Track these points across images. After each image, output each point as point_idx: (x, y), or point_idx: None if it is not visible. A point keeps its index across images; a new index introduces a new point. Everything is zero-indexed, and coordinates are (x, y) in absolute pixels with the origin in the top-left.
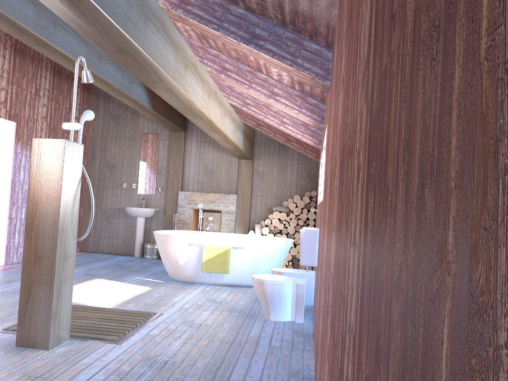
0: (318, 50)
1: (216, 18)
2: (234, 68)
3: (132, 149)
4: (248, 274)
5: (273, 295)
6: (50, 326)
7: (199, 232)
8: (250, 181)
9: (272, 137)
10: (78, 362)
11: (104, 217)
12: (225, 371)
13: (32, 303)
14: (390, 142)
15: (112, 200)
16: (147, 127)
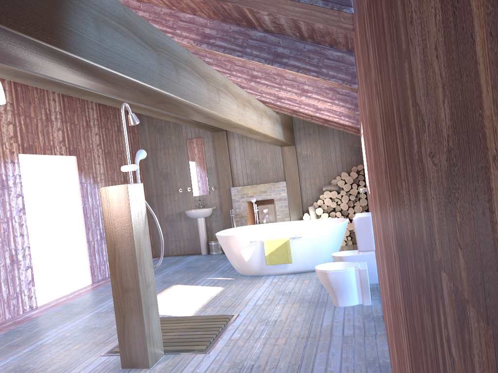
0: (340, 57)
1: (238, 46)
2: (262, 74)
3: (180, 155)
4: (310, 260)
5: (337, 283)
6: (147, 348)
7: (257, 225)
8: (296, 166)
9: (310, 121)
10: None
11: (168, 223)
12: (307, 369)
13: (128, 330)
14: (412, 297)
15: (171, 206)
16: (190, 133)
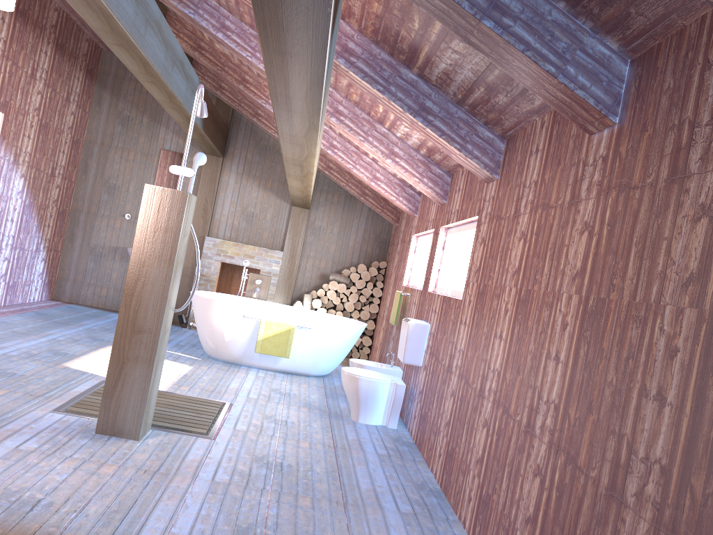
0: (490, 139)
1: (383, 79)
2: (350, 113)
3: (144, 168)
4: (310, 360)
5: (367, 394)
6: (143, 413)
7: (242, 298)
8: (303, 237)
9: (343, 186)
10: (185, 458)
11: (92, 256)
12: (350, 479)
13: (123, 384)
14: None
15: (106, 234)
16: (169, 142)
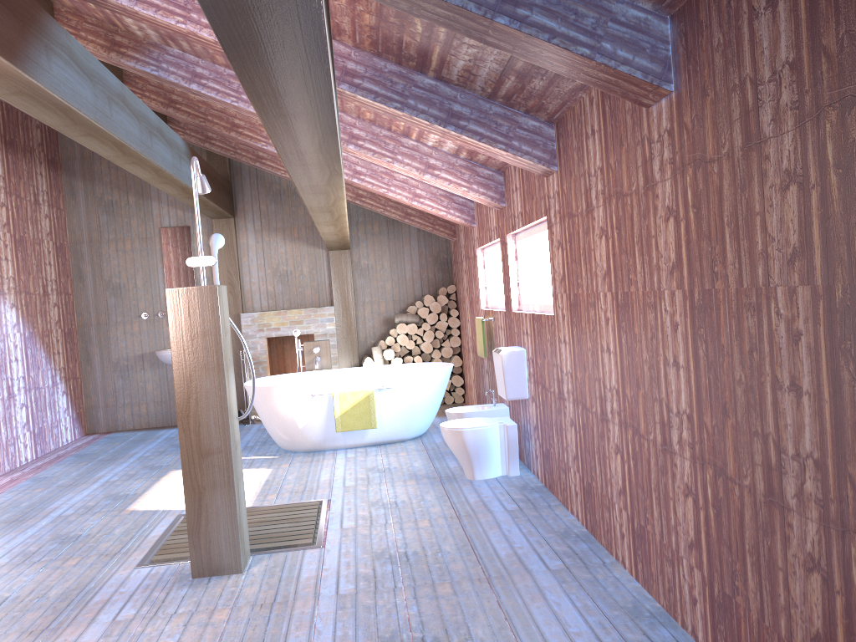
0: (537, 128)
1: (397, 93)
2: (368, 135)
3: (147, 255)
4: (401, 423)
5: (476, 446)
6: (239, 541)
7: (303, 373)
8: (351, 283)
9: (381, 213)
10: (299, 578)
11: (118, 373)
12: (486, 549)
13: (207, 516)
14: None
15: (127, 343)
16: (167, 217)
